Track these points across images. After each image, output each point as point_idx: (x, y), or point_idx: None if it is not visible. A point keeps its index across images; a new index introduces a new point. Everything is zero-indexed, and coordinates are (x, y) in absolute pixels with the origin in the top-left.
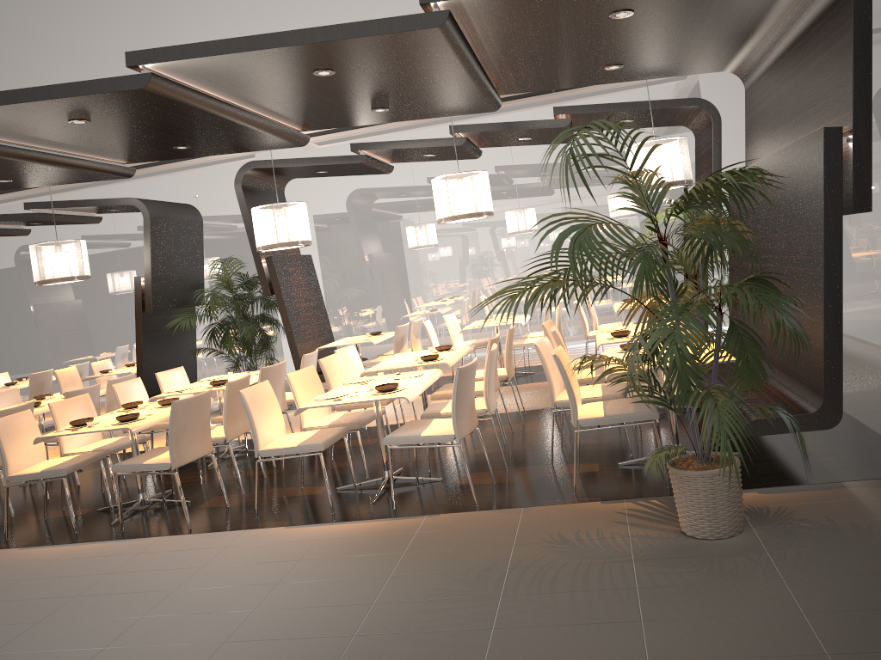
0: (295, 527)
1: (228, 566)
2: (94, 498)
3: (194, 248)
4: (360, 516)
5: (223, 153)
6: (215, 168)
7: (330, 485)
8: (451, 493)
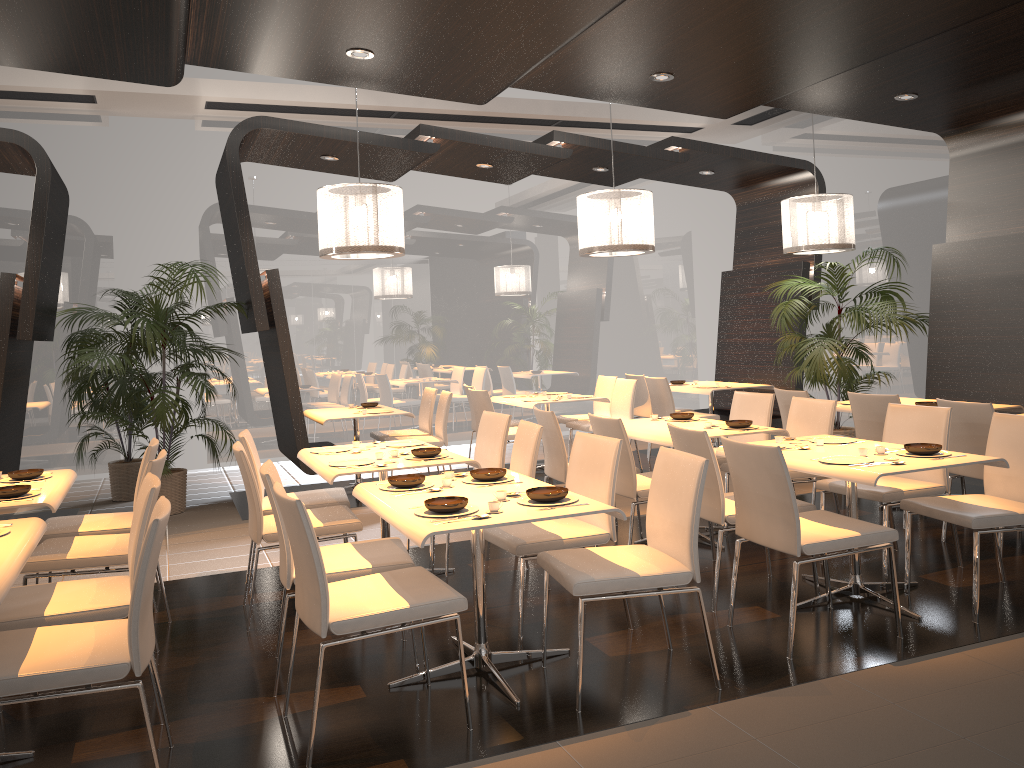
0: (908, 662)
1: (1008, 730)
2: (295, 669)
3: (61, 243)
4: (965, 637)
5: (360, 84)
6: (30, 123)
7: (754, 604)
8: (988, 598)
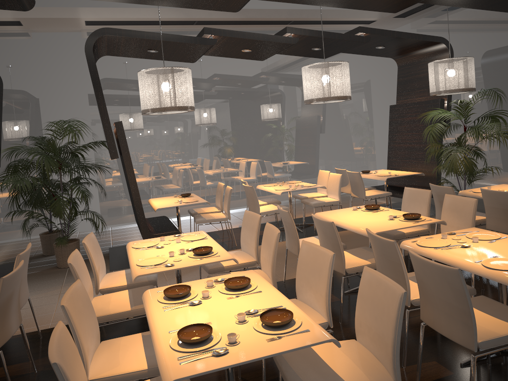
0: None
1: None
2: None
3: None
4: None
5: (154, 2)
6: None
7: (432, 358)
8: None
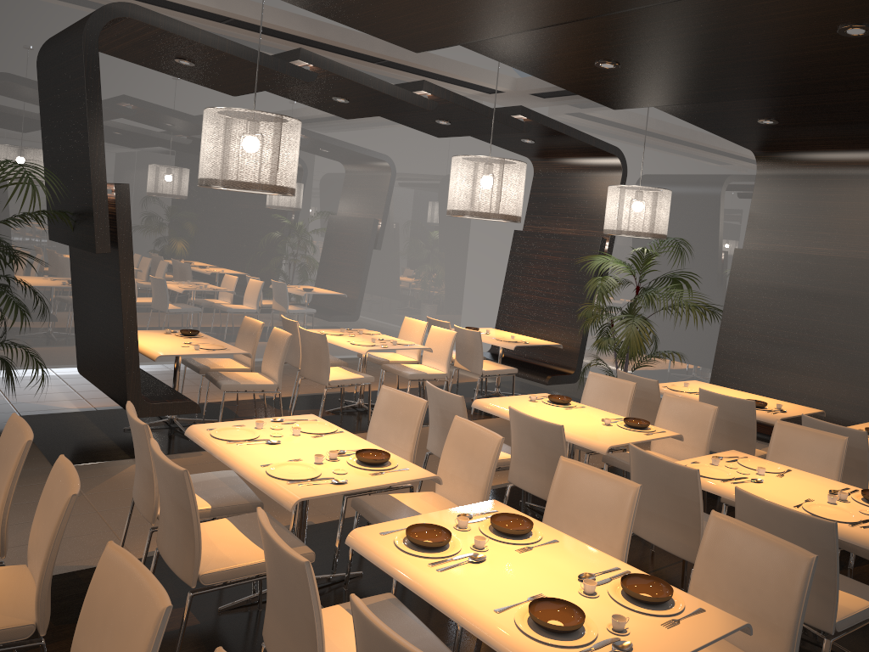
0: None
1: None
2: None
3: None
4: None
5: (305, 4)
6: None
7: None
8: None
